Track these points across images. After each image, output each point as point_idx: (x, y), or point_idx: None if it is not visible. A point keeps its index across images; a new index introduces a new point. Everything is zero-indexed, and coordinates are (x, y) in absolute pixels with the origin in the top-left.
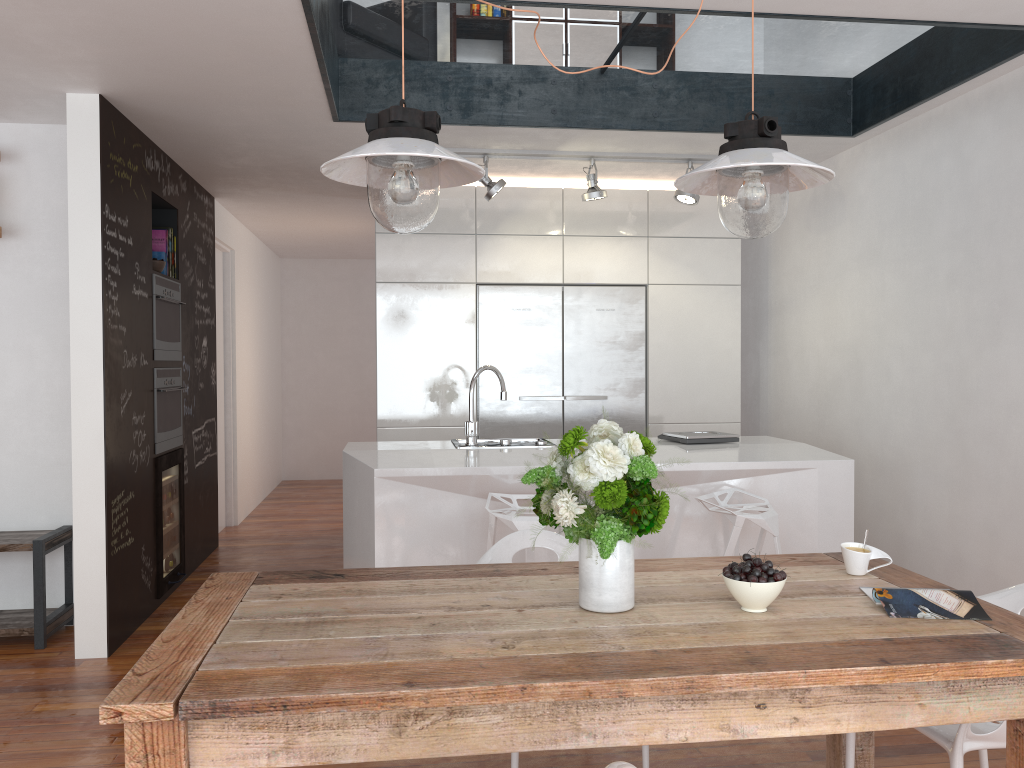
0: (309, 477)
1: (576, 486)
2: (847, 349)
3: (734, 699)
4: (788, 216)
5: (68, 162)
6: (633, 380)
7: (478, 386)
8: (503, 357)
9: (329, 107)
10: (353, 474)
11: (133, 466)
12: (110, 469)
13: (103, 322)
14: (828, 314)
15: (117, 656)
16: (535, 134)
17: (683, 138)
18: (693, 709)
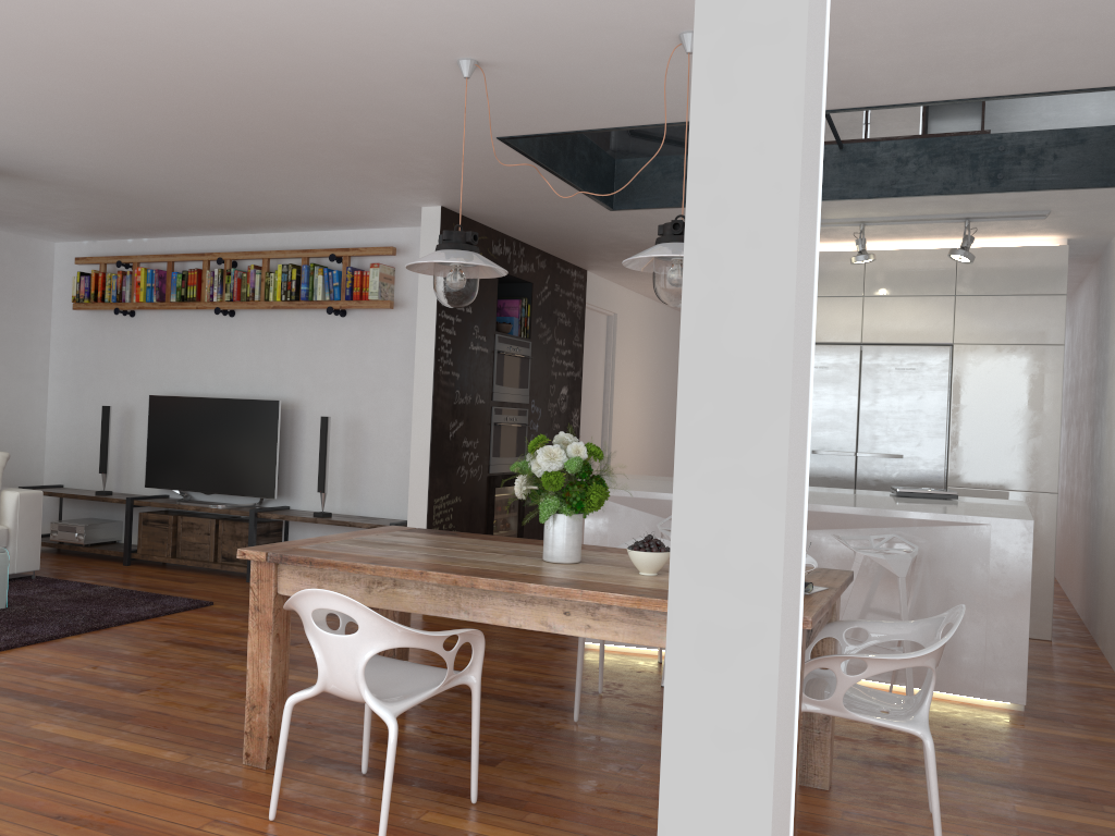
0: None
1: (529, 473)
2: None
3: (550, 606)
4: None
5: (420, 255)
6: (932, 441)
7: None
8: None
9: (595, 202)
10: None
11: (461, 478)
12: (434, 476)
13: (434, 369)
14: None
15: None
16: None
17: (933, 201)
18: (525, 607)
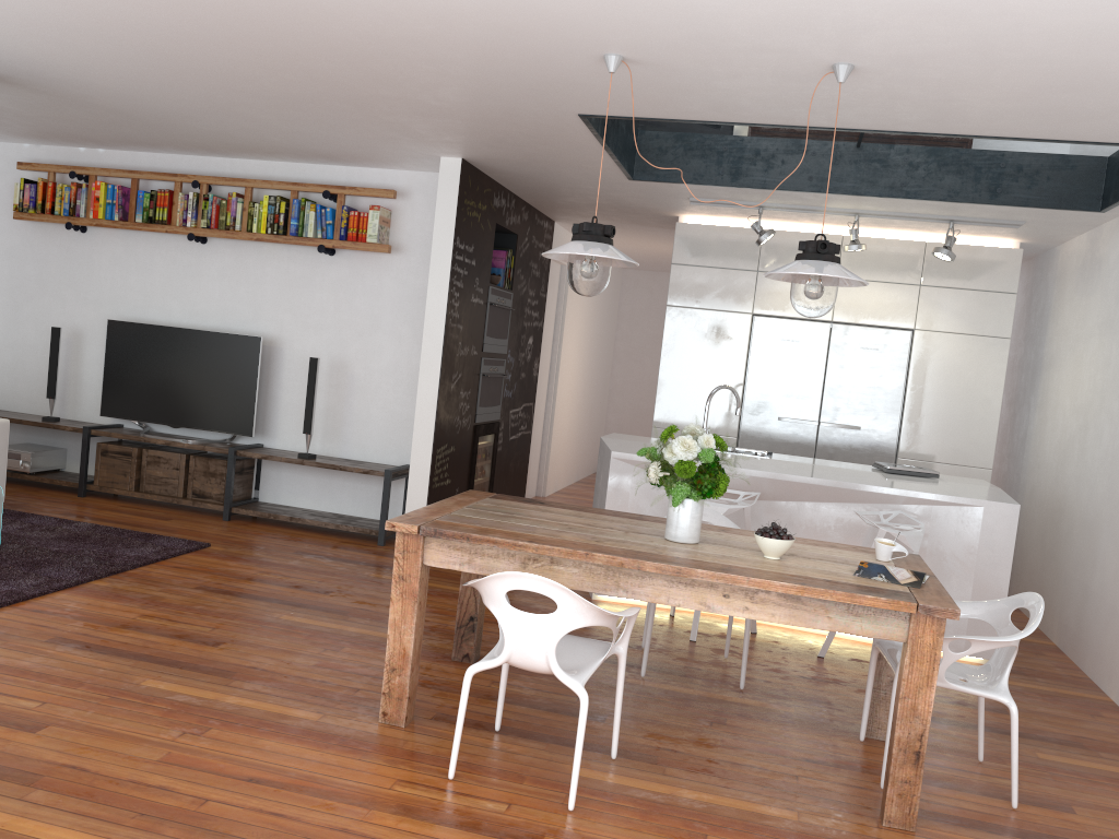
0: None
1: (663, 460)
2: (1081, 411)
3: (710, 588)
4: (1066, 276)
5: (436, 206)
6: (888, 416)
7: (743, 403)
8: (768, 381)
9: (622, 172)
10: (602, 455)
11: (456, 428)
12: (438, 426)
13: (445, 321)
14: (1075, 376)
15: None
16: (796, 195)
17: (933, 204)
18: (685, 589)
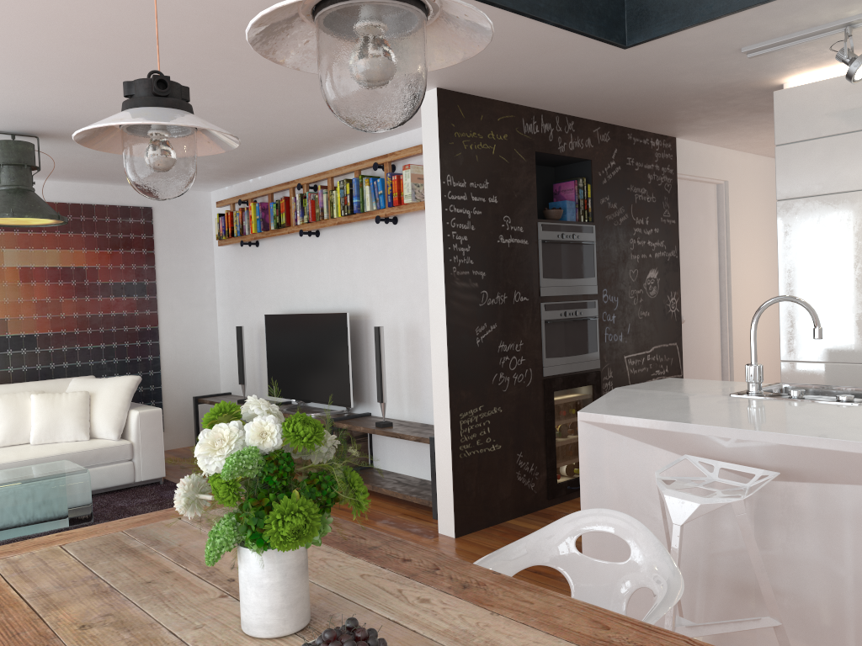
0: None
1: (198, 472)
2: None
3: None
4: None
5: (422, 147)
6: None
7: None
8: None
9: (593, 39)
10: None
11: (500, 386)
12: (456, 388)
13: (444, 270)
14: None
15: (460, 539)
16: None
17: None
18: None
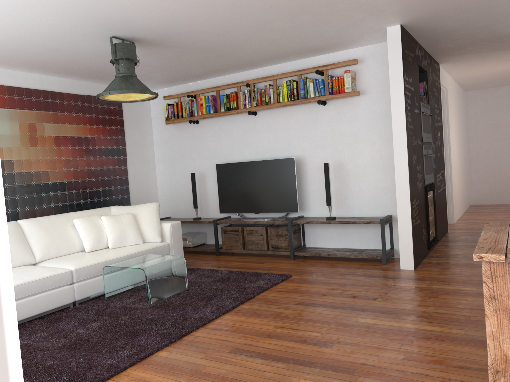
0: (485, 203)
1: None
2: None
3: None
4: None
5: (388, 57)
6: None
7: None
8: None
9: None
10: None
11: (418, 188)
12: (411, 189)
13: (406, 124)
14: None
15: (418, 269)
16: None
17: None
18: None
